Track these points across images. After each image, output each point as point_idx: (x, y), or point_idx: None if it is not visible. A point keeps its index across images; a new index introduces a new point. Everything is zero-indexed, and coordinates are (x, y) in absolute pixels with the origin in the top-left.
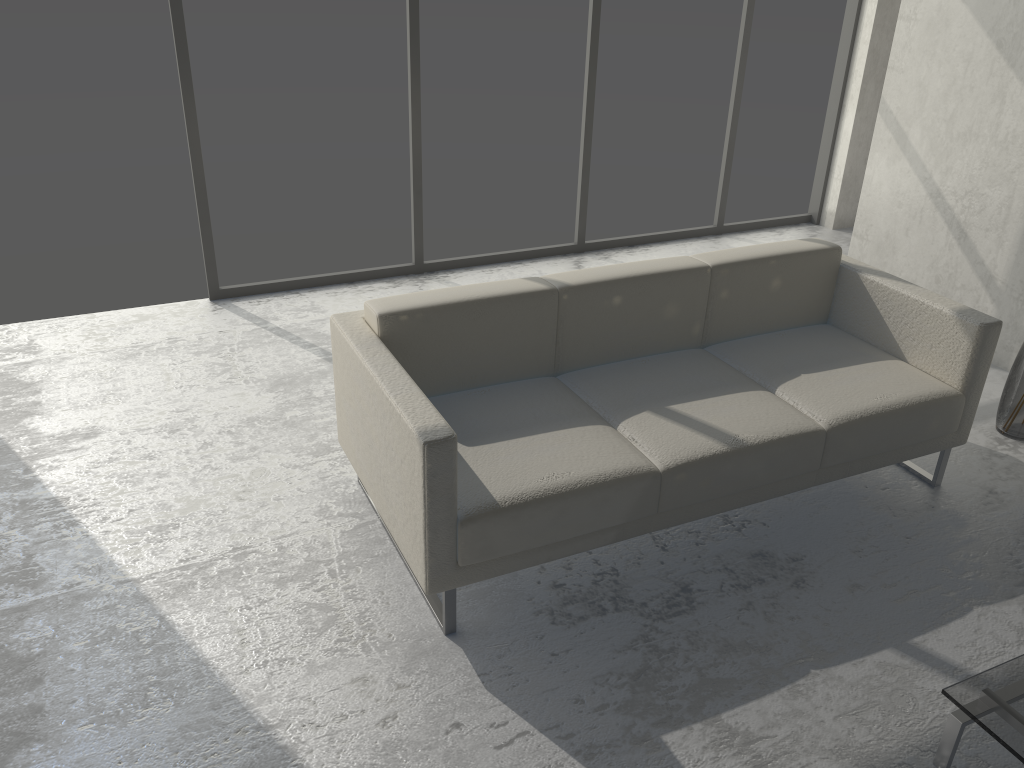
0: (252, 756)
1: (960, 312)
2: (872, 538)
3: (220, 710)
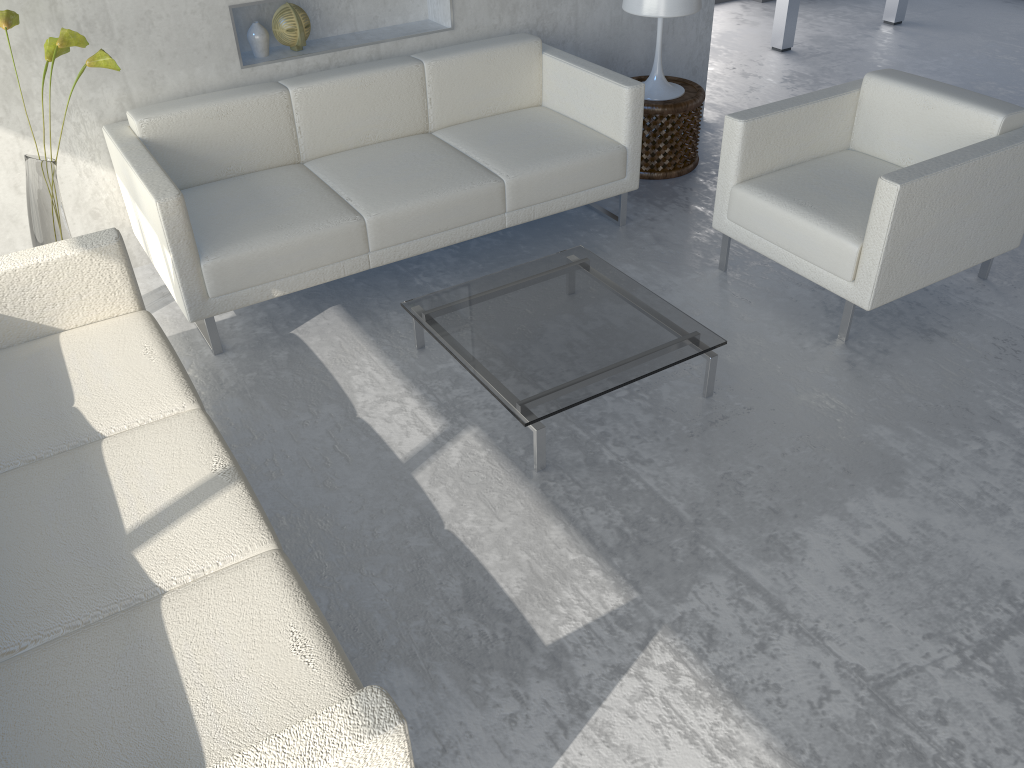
0: None
1: (84, 244)
2: (252, 461)
3: None
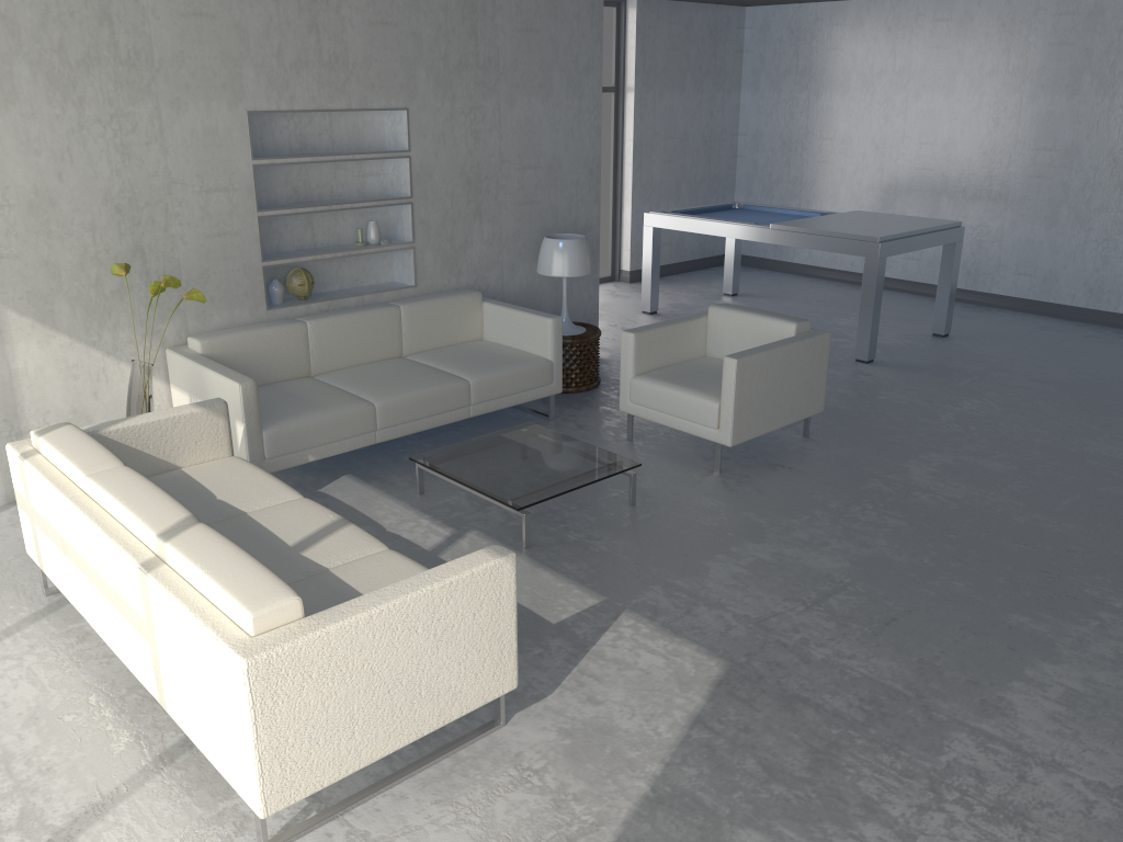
0: (676, 785)
1: (204, 405)
2: None
3: (649, 821)
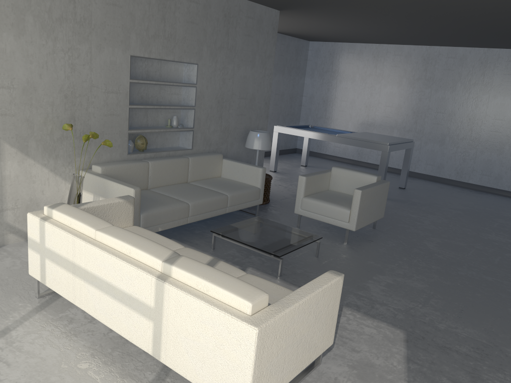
0: None
1: (124, 198)
2: None
3: None
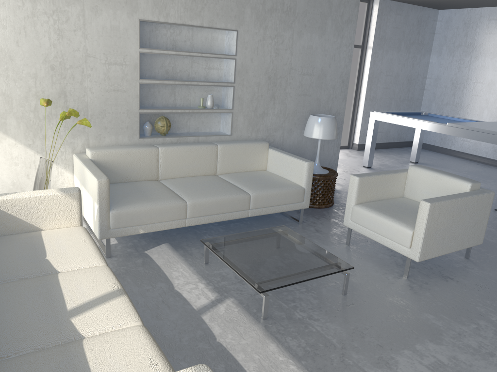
0: None
1: (63, 191)
2: None
3: None
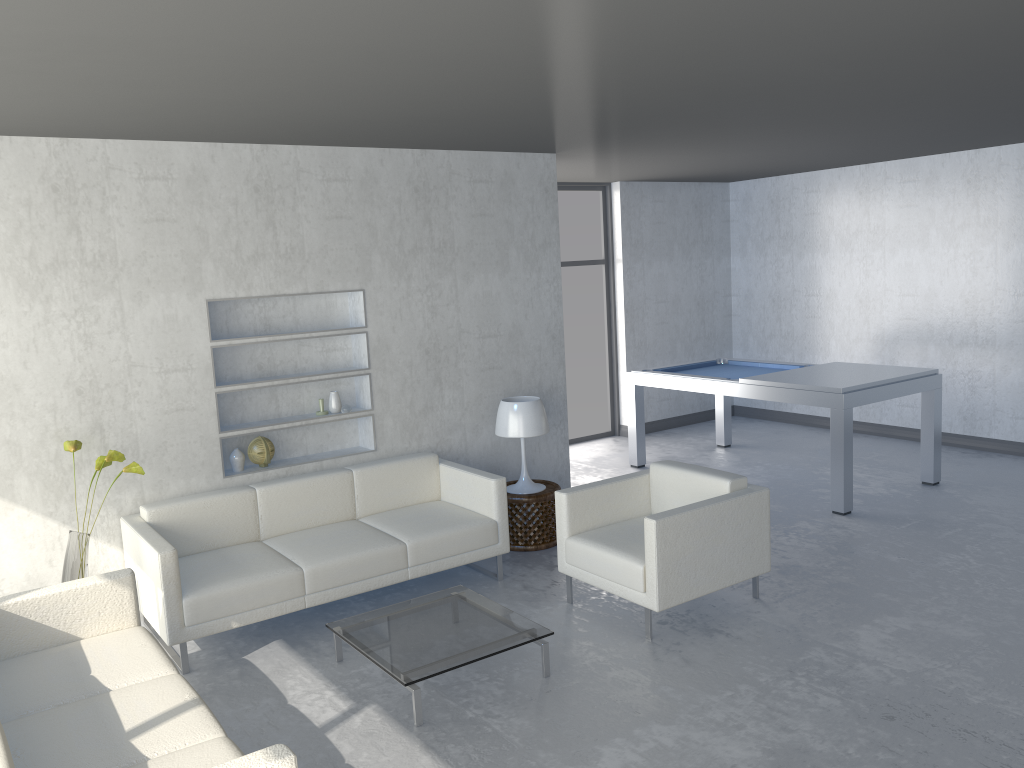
0: None
1: (109, 576)
2: None
3: None
